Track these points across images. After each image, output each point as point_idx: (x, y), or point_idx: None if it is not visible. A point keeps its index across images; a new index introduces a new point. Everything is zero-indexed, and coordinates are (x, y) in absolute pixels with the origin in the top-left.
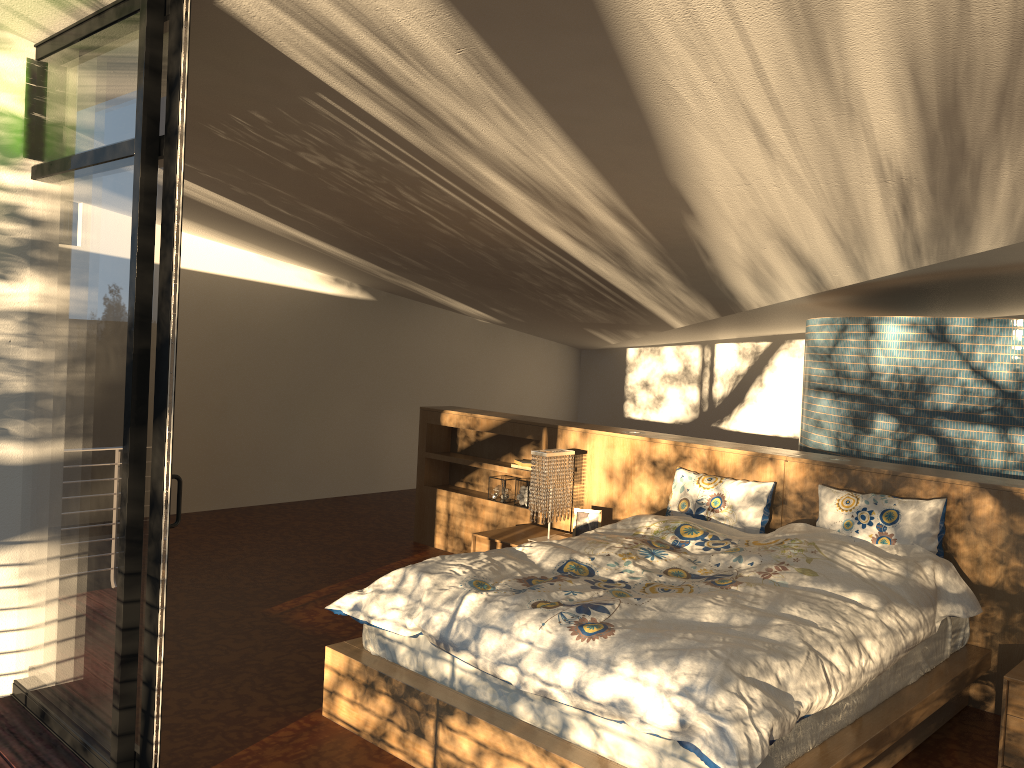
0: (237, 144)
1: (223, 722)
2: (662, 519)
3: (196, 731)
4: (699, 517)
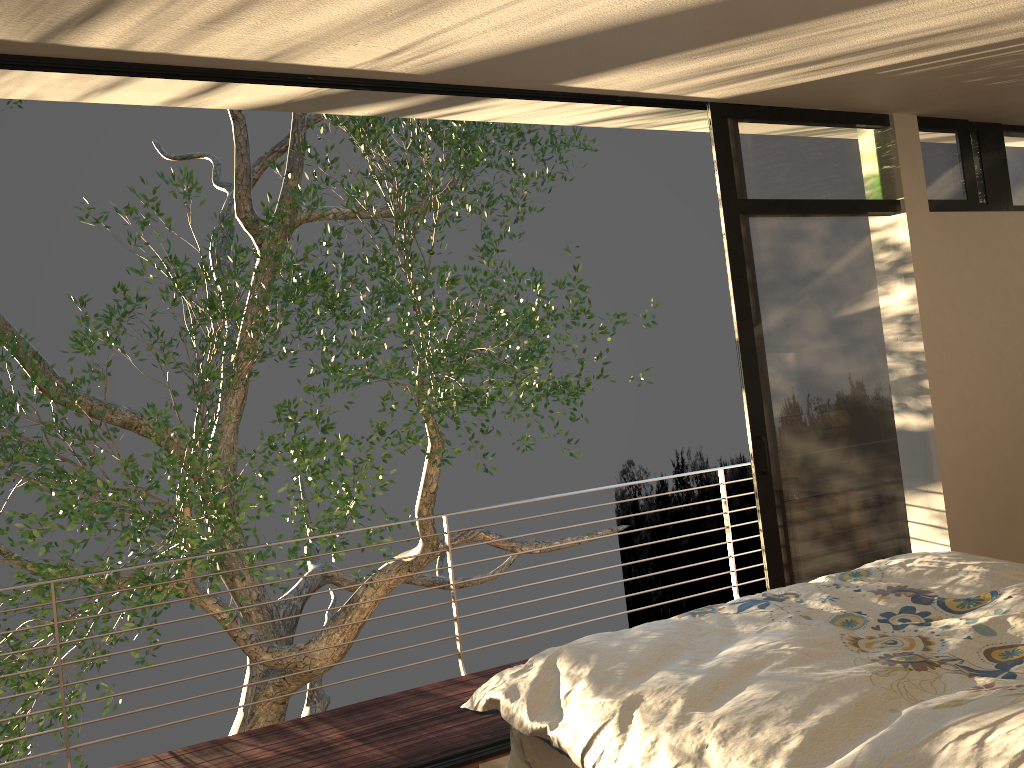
0: None
1: None
2: None
3: None
4: None
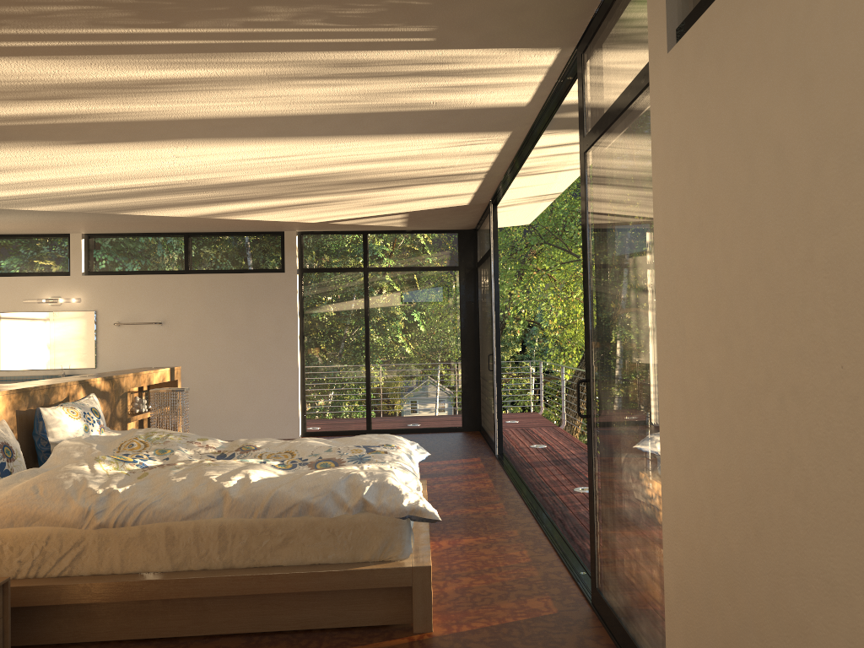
0: None
1: (513, 645)
2: (84, 463)
3: (539, 643)
4: (6, 473)
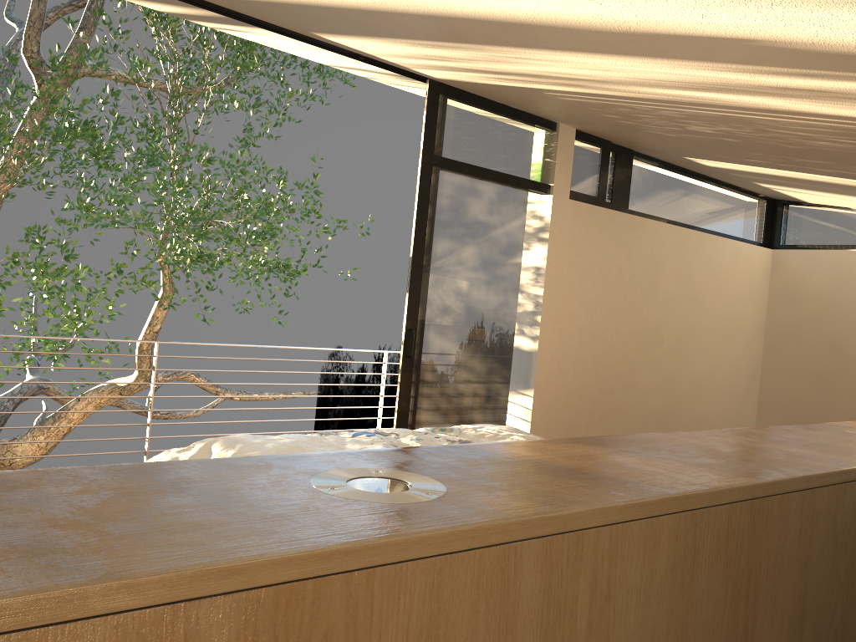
0: (685, 137)
1: None
2: None
3: None
4: None
